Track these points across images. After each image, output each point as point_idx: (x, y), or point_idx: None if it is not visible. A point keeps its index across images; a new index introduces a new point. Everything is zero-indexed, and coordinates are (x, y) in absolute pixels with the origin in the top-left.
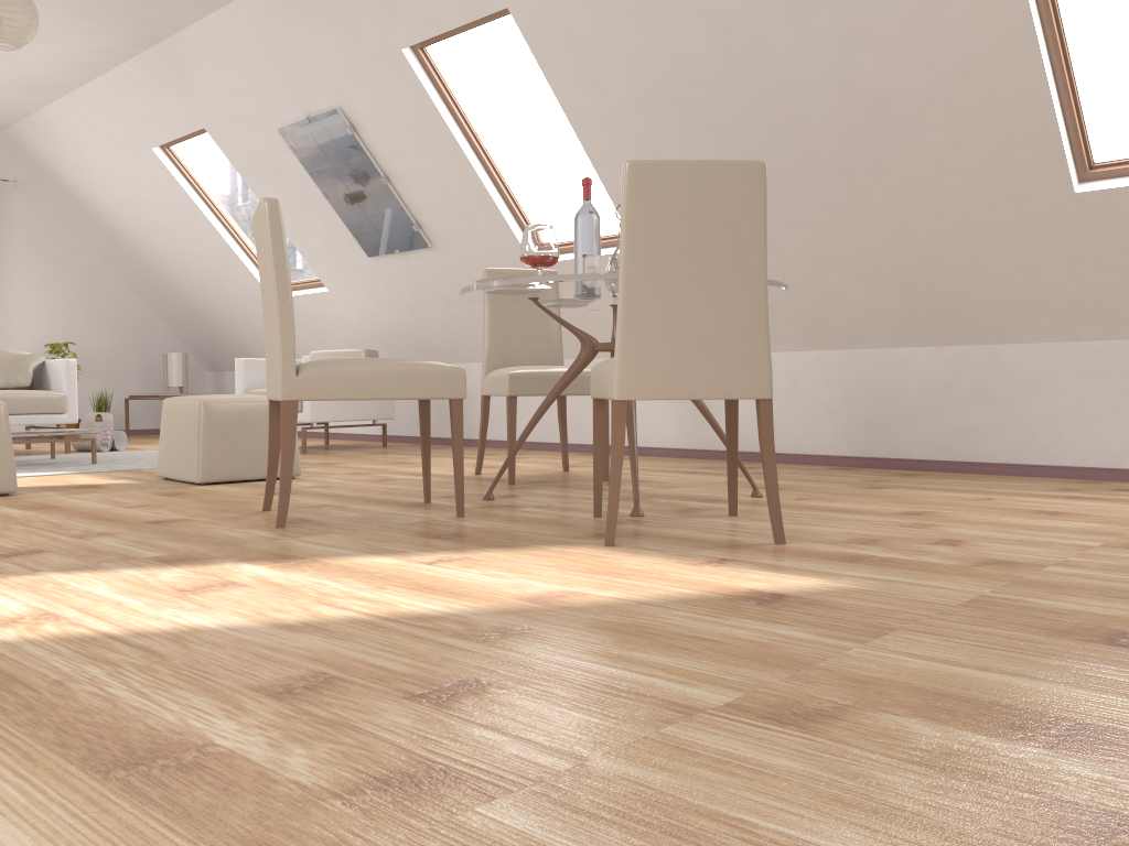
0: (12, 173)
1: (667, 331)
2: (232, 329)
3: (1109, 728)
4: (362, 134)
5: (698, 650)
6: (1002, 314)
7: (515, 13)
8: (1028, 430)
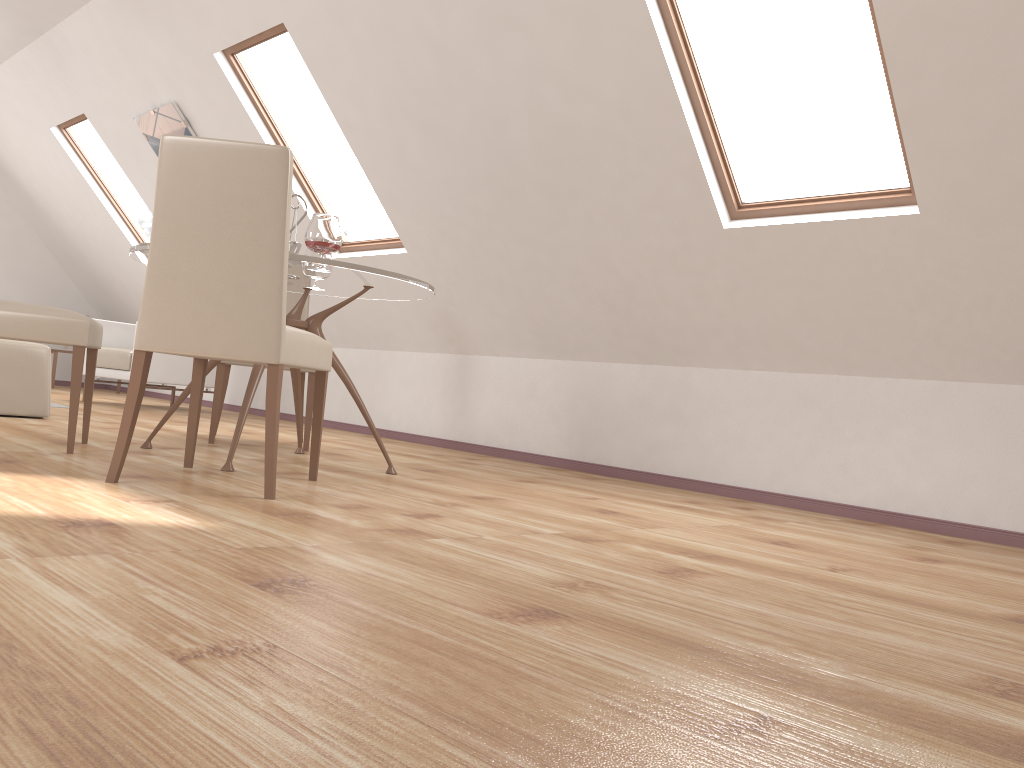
0: None
1: (188, 291)
2: (126, 298)
3: None
4: (195, 128)
5: None
6: (687, 338)
7: (289, 28)
8: (703, 448)
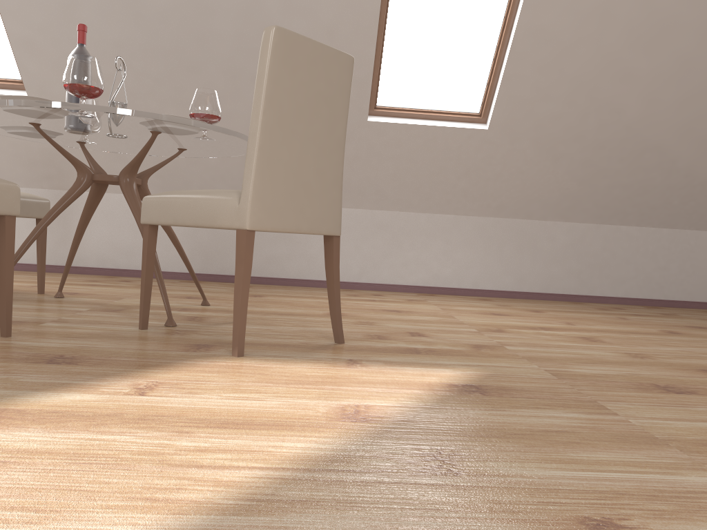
0: None
1: (286, 175)
2: None
3: None
4: None
5: (585, 442)
6: None
7: None
8: (310, 258)
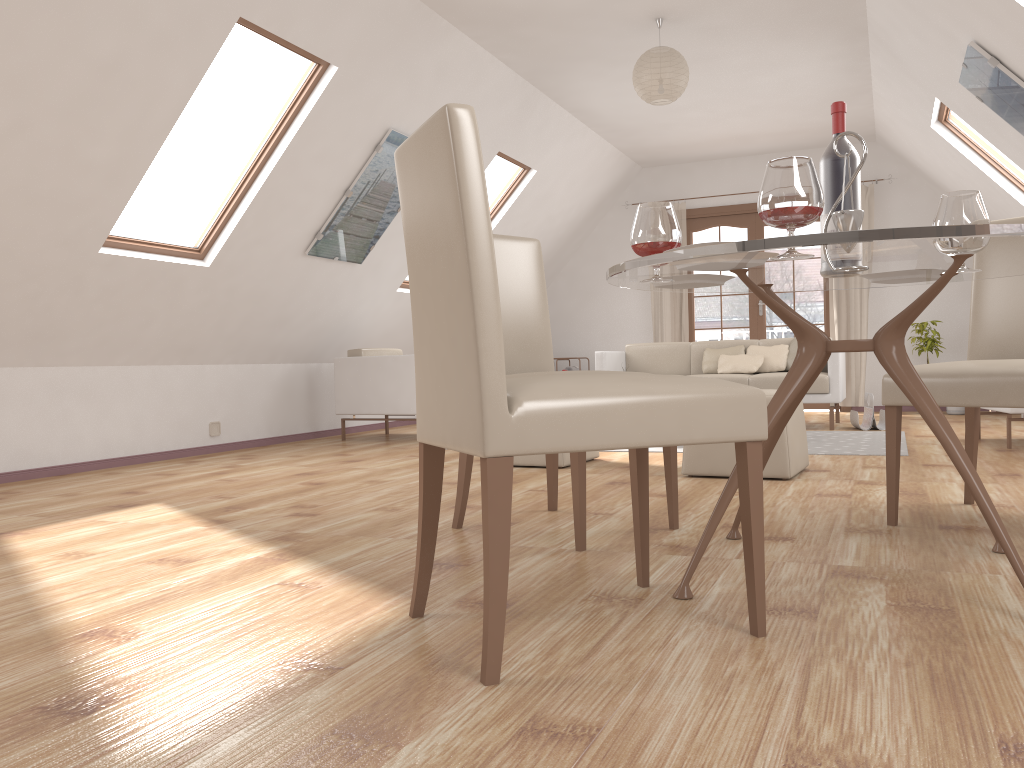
0: (891, 171)
1: (430, 356)
2: None
3: None
4: (1006, 63)
5: None
6: None
7: None
8: None
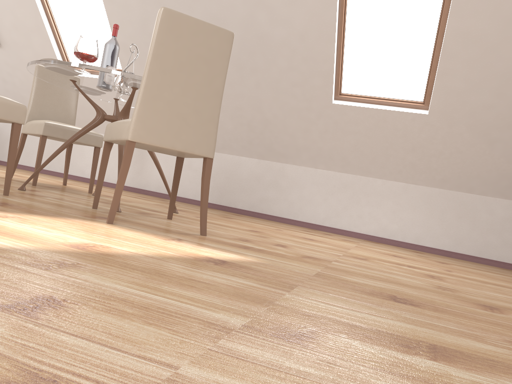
0: None
1: (166, 108)
2: None
3: (447, 349)
4: None
5: (201, 288)
6: (289, 150)
7: None
8: (290, 203)
